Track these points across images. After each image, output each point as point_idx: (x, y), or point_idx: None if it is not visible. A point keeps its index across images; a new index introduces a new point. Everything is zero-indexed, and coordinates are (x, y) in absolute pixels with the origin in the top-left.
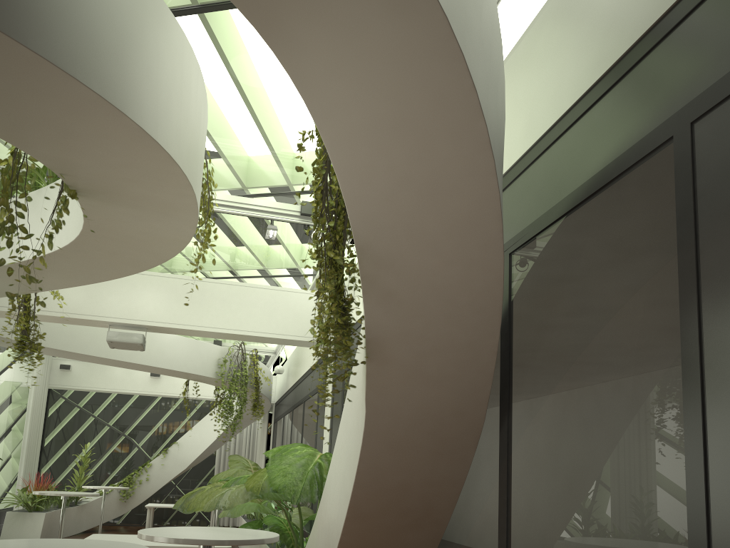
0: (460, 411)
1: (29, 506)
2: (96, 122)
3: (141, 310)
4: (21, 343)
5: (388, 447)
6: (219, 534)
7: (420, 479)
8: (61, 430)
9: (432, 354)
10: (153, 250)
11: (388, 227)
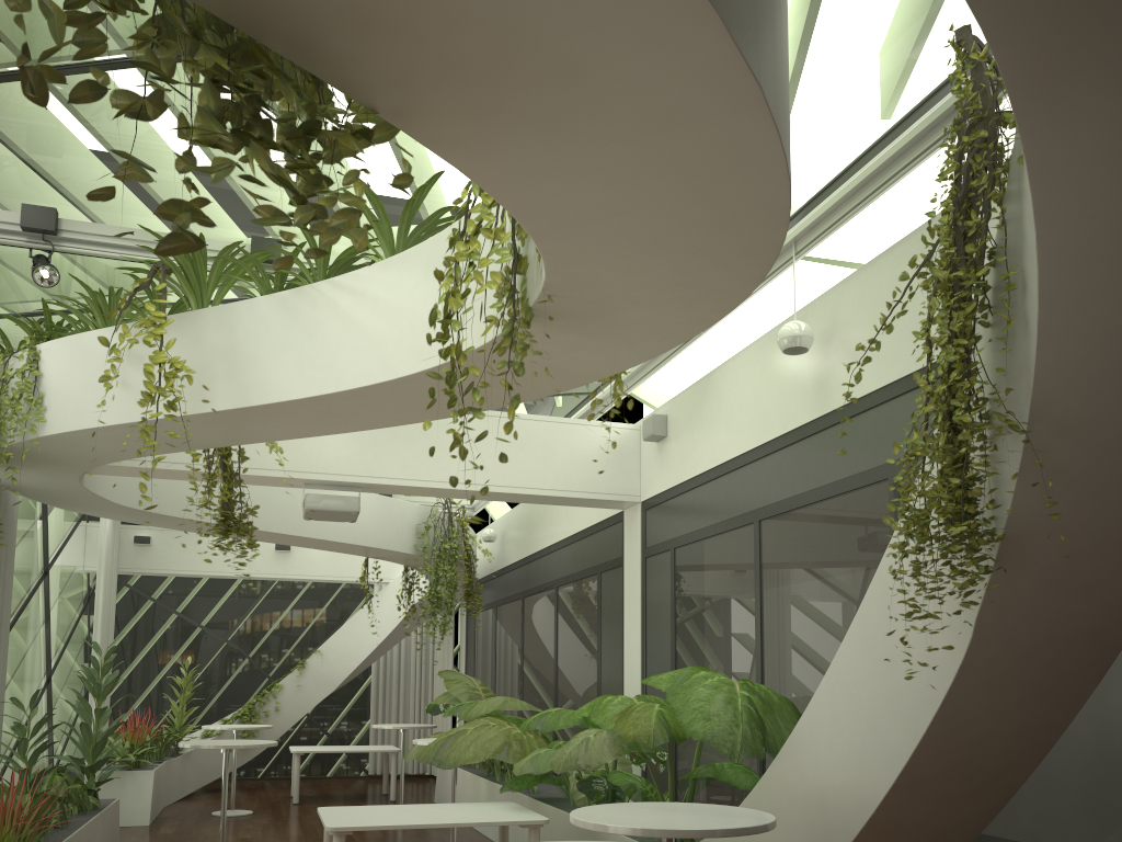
0: (1100, 631)
1: (128, 762)
2: (728, 234)
3: (355, 459)
4: (224, 523)
5: (986, 685)
6: (697, 818)
7: (1011, 728)
8: (130, 638)
9: (1089, 554)
10: (529, 387)
11: (1091, 376)
